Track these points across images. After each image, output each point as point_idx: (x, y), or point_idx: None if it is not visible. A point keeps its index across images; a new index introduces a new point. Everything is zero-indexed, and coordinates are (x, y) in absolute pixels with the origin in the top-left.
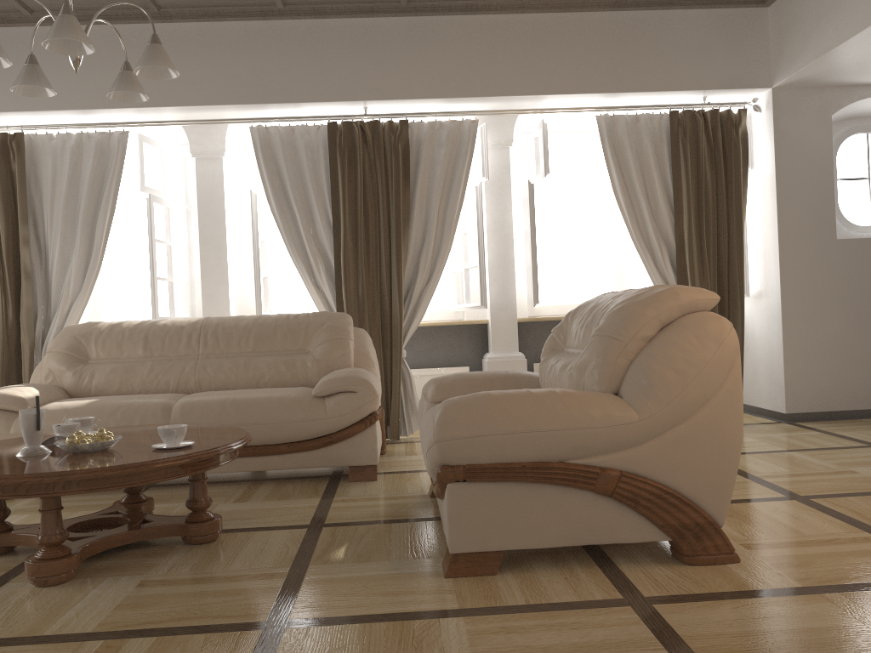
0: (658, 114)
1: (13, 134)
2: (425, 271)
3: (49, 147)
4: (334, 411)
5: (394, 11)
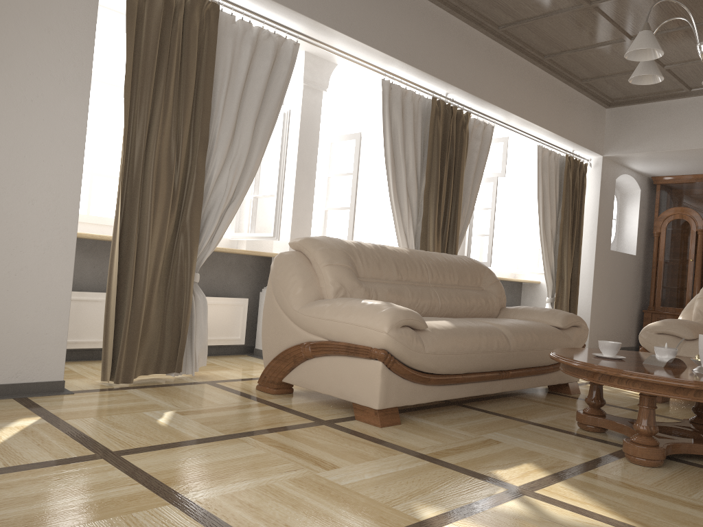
0: (558, 154)
1: (211, 3)
2: (461, 231)
3: (231, 30)
4: (576, 340)
5: (489, 31)
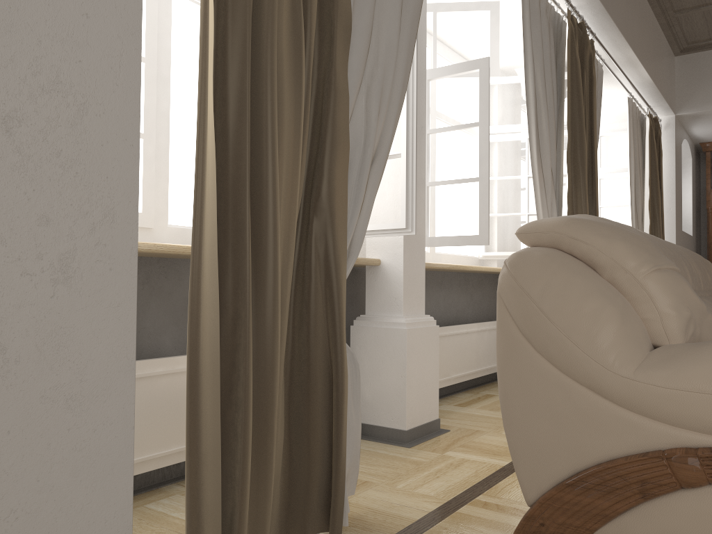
0: (639, 111)
1: None
2: None
3: None
4: None
5: None
